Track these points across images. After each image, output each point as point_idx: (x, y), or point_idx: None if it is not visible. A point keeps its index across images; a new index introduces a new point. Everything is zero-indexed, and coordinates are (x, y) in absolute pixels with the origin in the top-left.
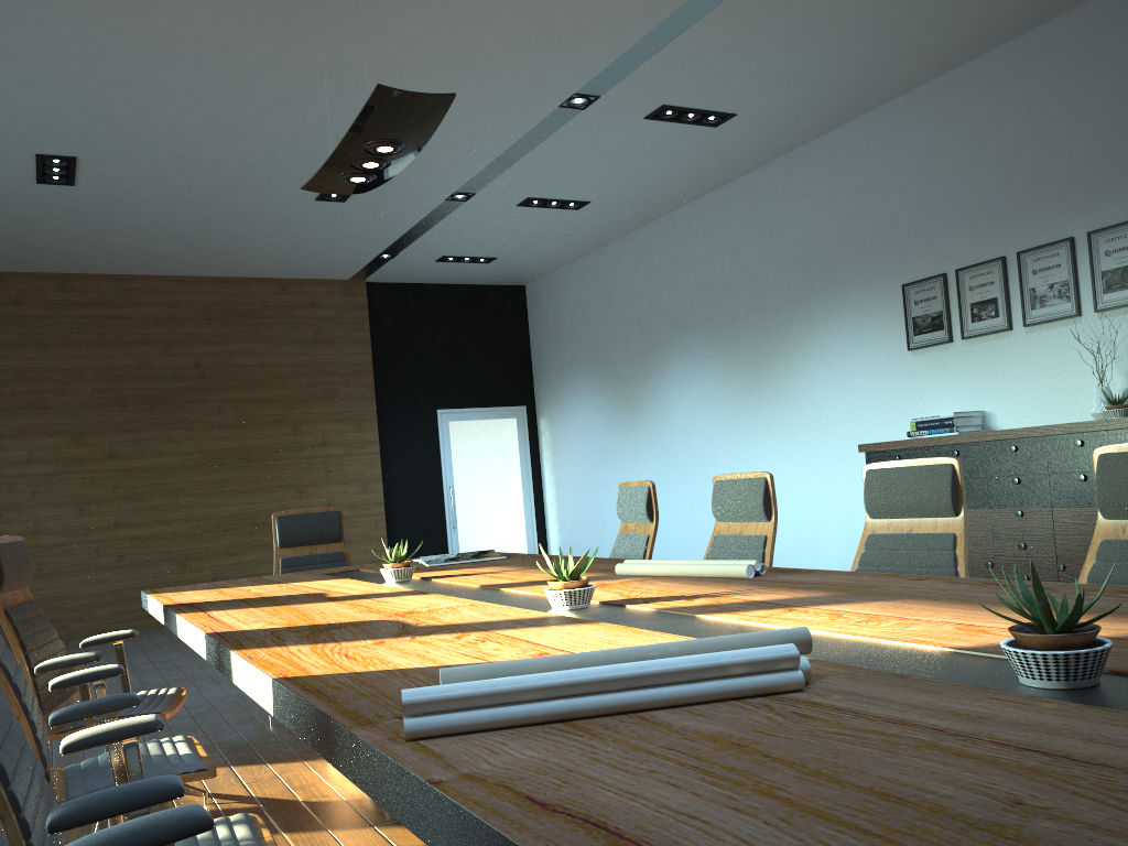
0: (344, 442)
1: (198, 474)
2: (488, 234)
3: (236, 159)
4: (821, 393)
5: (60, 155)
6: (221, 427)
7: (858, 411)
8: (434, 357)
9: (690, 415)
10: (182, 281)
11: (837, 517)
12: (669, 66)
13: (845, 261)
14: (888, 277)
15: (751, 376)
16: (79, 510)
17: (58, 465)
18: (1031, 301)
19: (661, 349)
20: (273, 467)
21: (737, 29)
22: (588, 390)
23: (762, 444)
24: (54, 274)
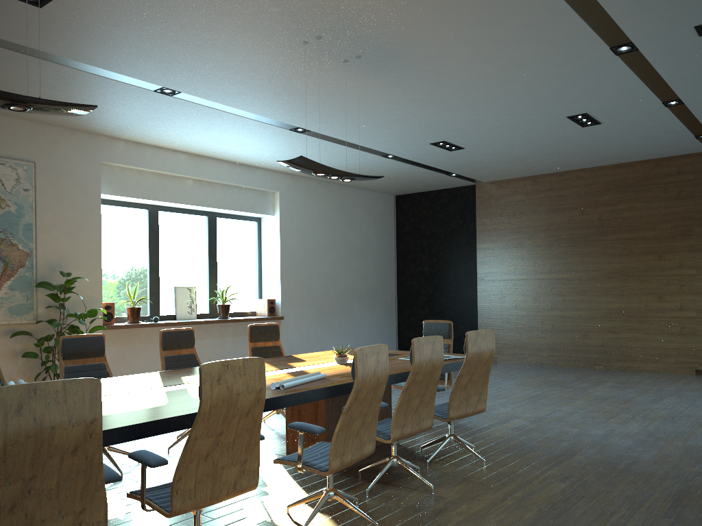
0: (695, 265)
1: (596, 283)
2: None
3: (503, 124)
4: None
5: (437, 142)
6: (612, 256)
7: None
8: None
9: None
10: (593, 170)
11: None
12: (638, 15)
13: None
14: None
15: None
16: (535, 299)
17: (527, 275)
18: None
19: None
20: (643, 281)
21: None
22: None
23: None
24: (530, 176)
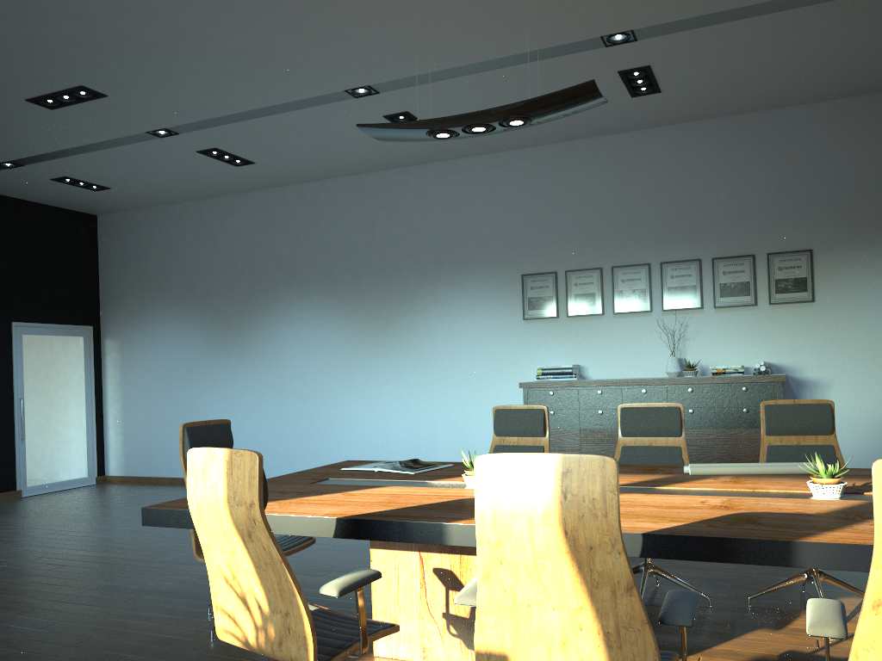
0: None
1: None
2: (136, 167)
3: (7, 41)
4: (442, 342)
5: None
6: None
7: (476, 358)
8: (12, 270)
9: (304, 349)
10: None
11: (450, 433)
12: (449, 88)
13: (472, 251)
14: (509, 267)
15: (374, 323)
16: None
17: None
18: (619, 298)
19: (275, 293)
20: None
21: (517, 80)
22: (178, 319)
23: (381, 376)
24: None
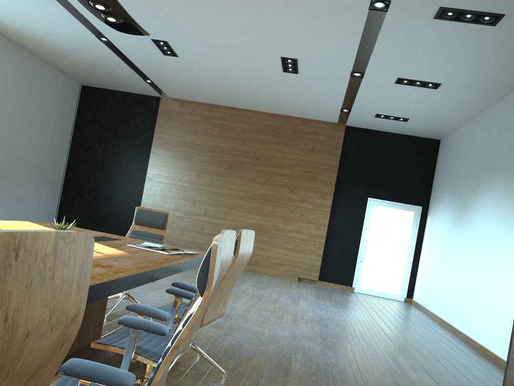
0: (313, 202)
1: (243, 201)
2: (392, 101)
3: (228, 44)
4: None
5: (160, 40)
6: (258, 183)
7: None
8: (374, 170)
9: (483, 228)
10: (258, 113)
11: None
12: None
13: None
14: None
15: None
16: (192, 205)
17: (189, 184)
18: None
19: (481, 183)
20: (276, 206)
21: None
22: (448, 203)
23: (511, 256)
24: (208, 104)
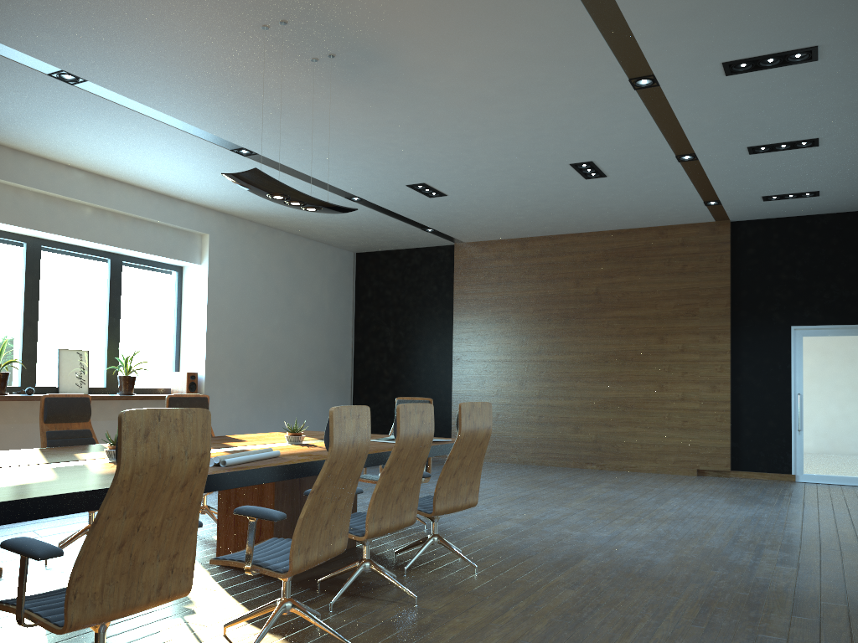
0: (699, 350)
1: (591, 367)
2: (769, 176)
3: (496, 167)
4: None
5: (416, 184)
6: (609, 336)
7: None
8: (792, 280)
9: None
10: (591, 235)
11: None
12: (665, 41)
13: None
14: None
15: None
16: (520, 385)
17: (512, 356)
18: None
19: None
20: (642, 366)
21: (666, 0)
22: None
23: None
24: (518, 239)
